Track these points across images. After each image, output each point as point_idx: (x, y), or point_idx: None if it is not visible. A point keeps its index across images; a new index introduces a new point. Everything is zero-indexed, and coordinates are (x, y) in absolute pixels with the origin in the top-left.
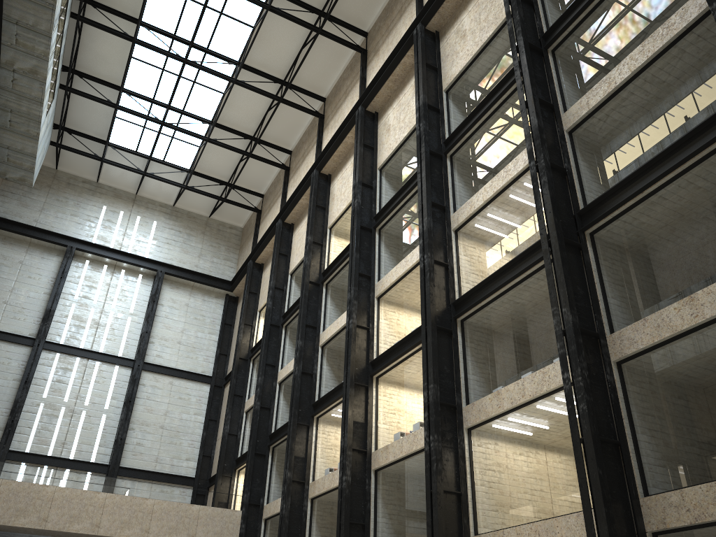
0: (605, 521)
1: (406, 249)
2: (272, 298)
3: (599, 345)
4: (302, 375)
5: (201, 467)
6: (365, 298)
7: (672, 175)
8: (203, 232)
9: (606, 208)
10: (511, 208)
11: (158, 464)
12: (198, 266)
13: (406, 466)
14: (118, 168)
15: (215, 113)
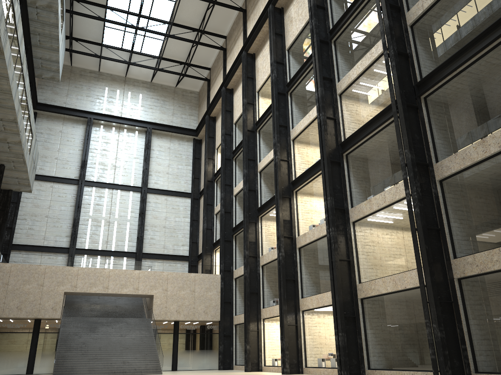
0: (429, 274)
1: (309, 107)
2: (224, 141)
3: (429, 170)
4: (249, 192)
5: (192, 249)
6: (284, 141)
7: (474, 58)
8: (173, 98)
9: (433, 81)
10: (375, 79)
11: (165, 249)
12: (172, 121)
13: (317, 245)
14: (111, 61)
15: (171, 16)
